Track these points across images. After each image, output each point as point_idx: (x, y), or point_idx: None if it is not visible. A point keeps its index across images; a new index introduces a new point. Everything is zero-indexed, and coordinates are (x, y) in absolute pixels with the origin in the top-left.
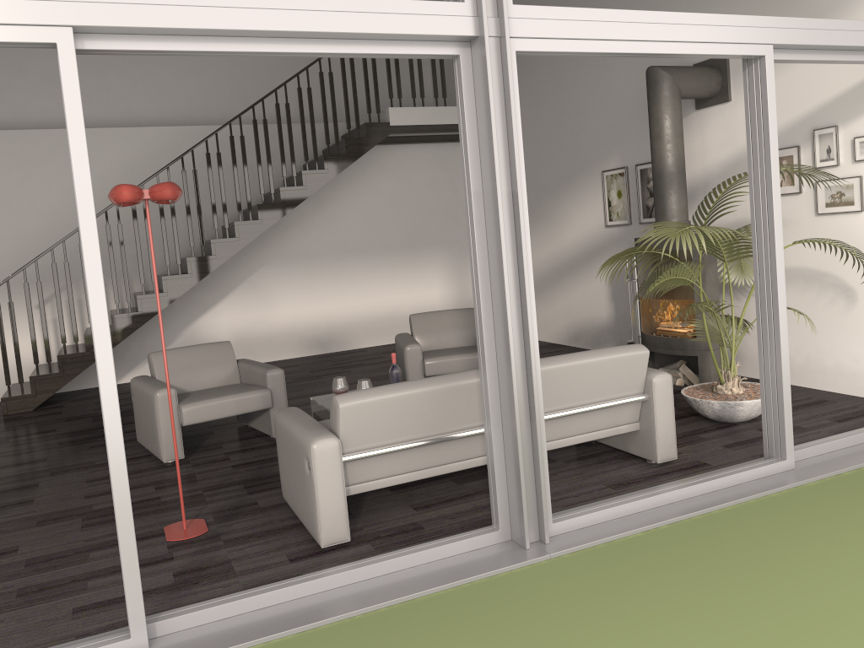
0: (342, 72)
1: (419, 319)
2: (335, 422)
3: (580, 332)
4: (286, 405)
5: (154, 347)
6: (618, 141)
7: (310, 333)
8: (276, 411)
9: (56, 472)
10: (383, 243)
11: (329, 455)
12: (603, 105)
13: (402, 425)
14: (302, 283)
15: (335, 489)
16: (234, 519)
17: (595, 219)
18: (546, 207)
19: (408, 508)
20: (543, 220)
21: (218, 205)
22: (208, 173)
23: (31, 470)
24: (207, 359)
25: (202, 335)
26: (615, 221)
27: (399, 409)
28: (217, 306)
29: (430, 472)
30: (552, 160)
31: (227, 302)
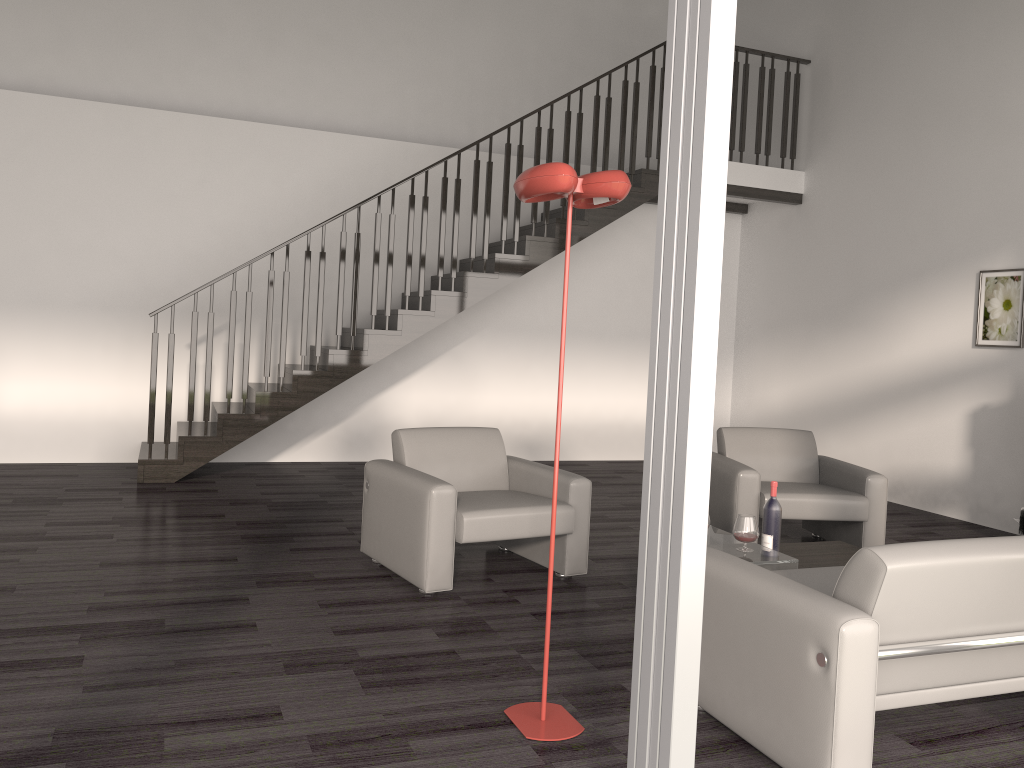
0: (623, 99)
1: (735, 435)
2: (865, 591)
3: (902, 482)
4: (587, 532)
5: (324, 420)
6: (1016, 233)
7: (518, 432)
8: (574, 539)
9: (262, 581)
10: (623, 328)
11: (864, 647)
12: (995, 183)
13: (953, 611)
14: (517, 365)
15: (864, 706)
16: (610, 713)
17: (955, 334)
18: (868, 311)
19: (898, 740)
20: (861, 327)
21: (430, 249)
22: (442, 203)
23: (224, 573)
24: (471, 449)
25: (385, 413)
26: (993, 340)
27: (959, 585)
28: (409, 379)
29: (964, 692)
30: (889, 249)
31: (422, 375)
